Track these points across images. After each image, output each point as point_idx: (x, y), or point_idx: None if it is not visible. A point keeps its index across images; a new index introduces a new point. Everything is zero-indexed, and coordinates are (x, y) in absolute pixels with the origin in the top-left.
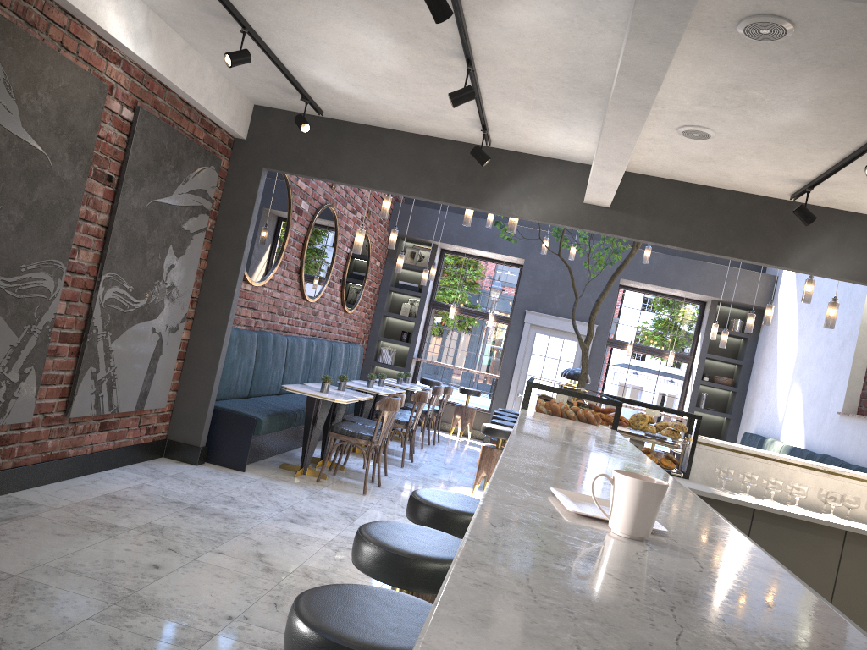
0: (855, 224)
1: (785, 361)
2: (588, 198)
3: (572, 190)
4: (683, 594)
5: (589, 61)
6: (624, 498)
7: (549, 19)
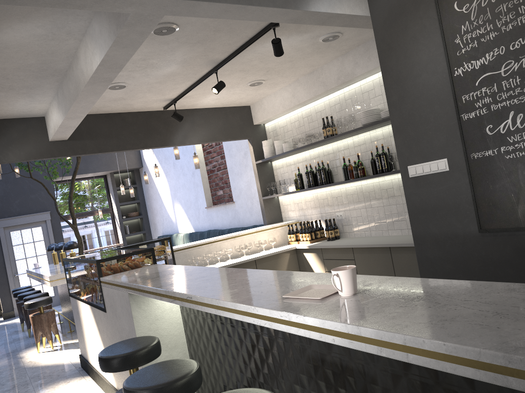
0: (195, 114)
1: (164, 192)
2: (53, 138)
3: (39, 135)
4: (421, 298)
5: (55, 57)
6: (347, 280)
7: (31, 36)
